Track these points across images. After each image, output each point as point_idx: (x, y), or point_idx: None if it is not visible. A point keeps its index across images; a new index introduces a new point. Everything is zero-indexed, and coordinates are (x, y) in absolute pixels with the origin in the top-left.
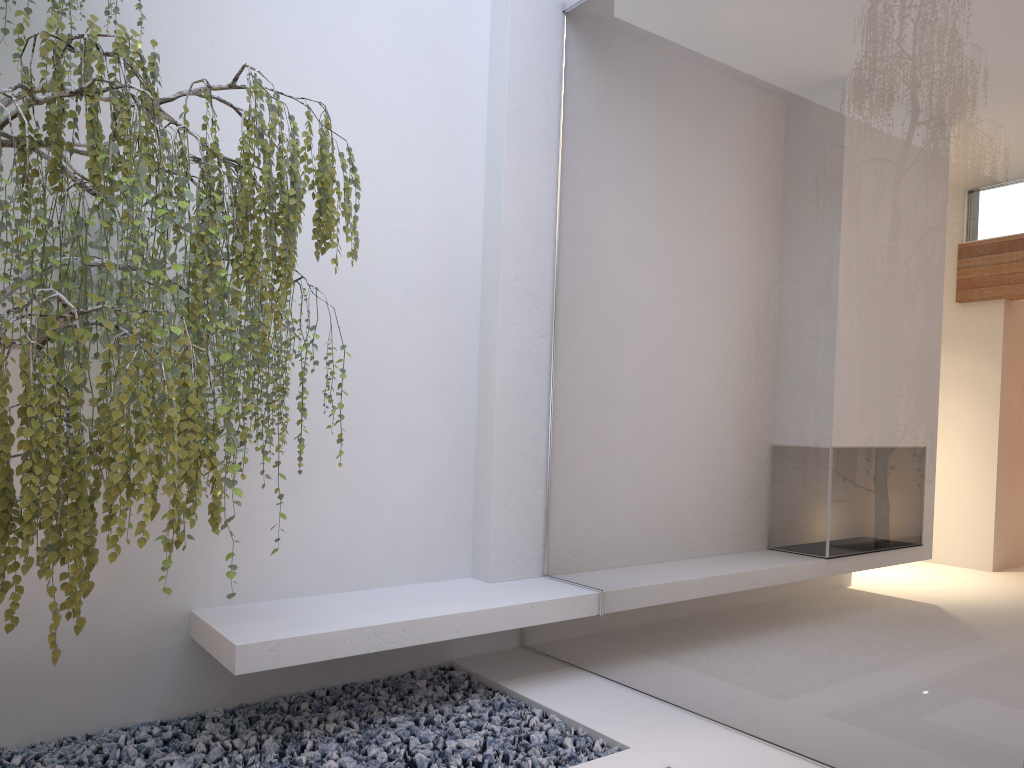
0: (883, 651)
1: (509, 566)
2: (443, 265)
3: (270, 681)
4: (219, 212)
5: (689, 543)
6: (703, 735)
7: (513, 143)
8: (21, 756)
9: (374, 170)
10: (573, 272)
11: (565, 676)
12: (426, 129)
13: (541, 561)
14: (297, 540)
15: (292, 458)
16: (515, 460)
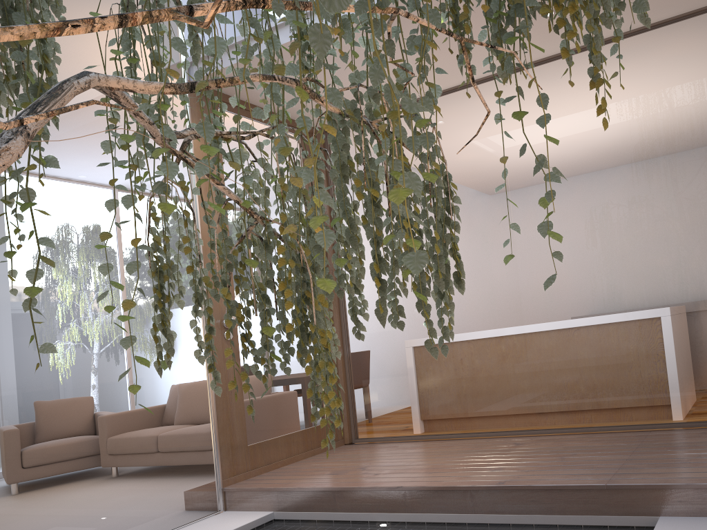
0: (129, 458)
1: None
2: None
3: None
4: None
5: None
6: None
7: None
8: None
9: None
10: None
11: None
12: None
13: None
14: None
15: None
16: None
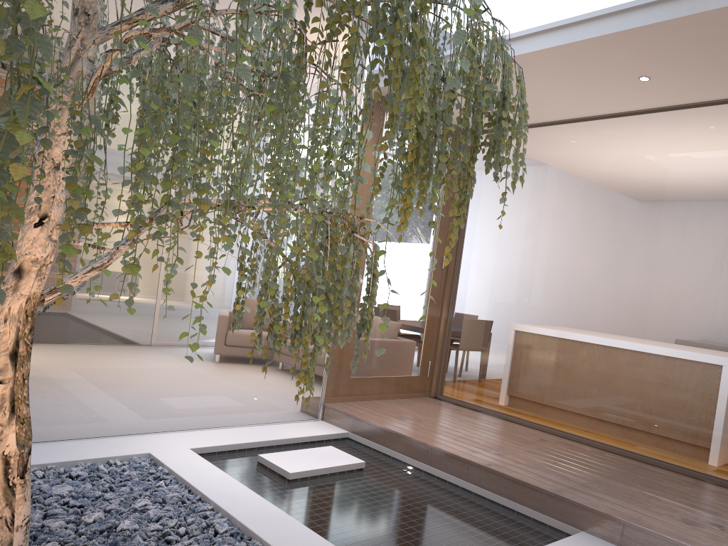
0: (264, 365)
1: None
2: None
3: None
4: None
5: (107, 326)
6: (149, 439)
7: None
8: None
9: None
10: None
11: None
12: None
13: None
14: None
15: None
16: None
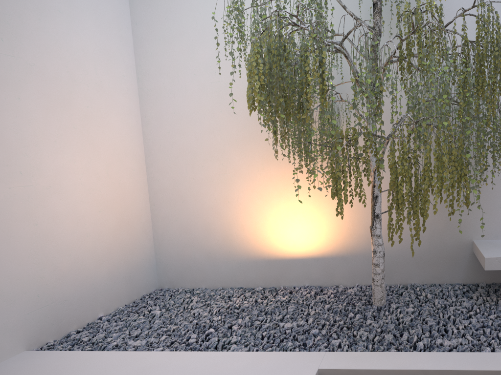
0: None
1: None
2: None
3: None
4: (468, 67)
5: None
6: None
7: None
8: (419, 288)
9: None
10: None
11: None
12: None
13: None
14: None
15: None
16: None
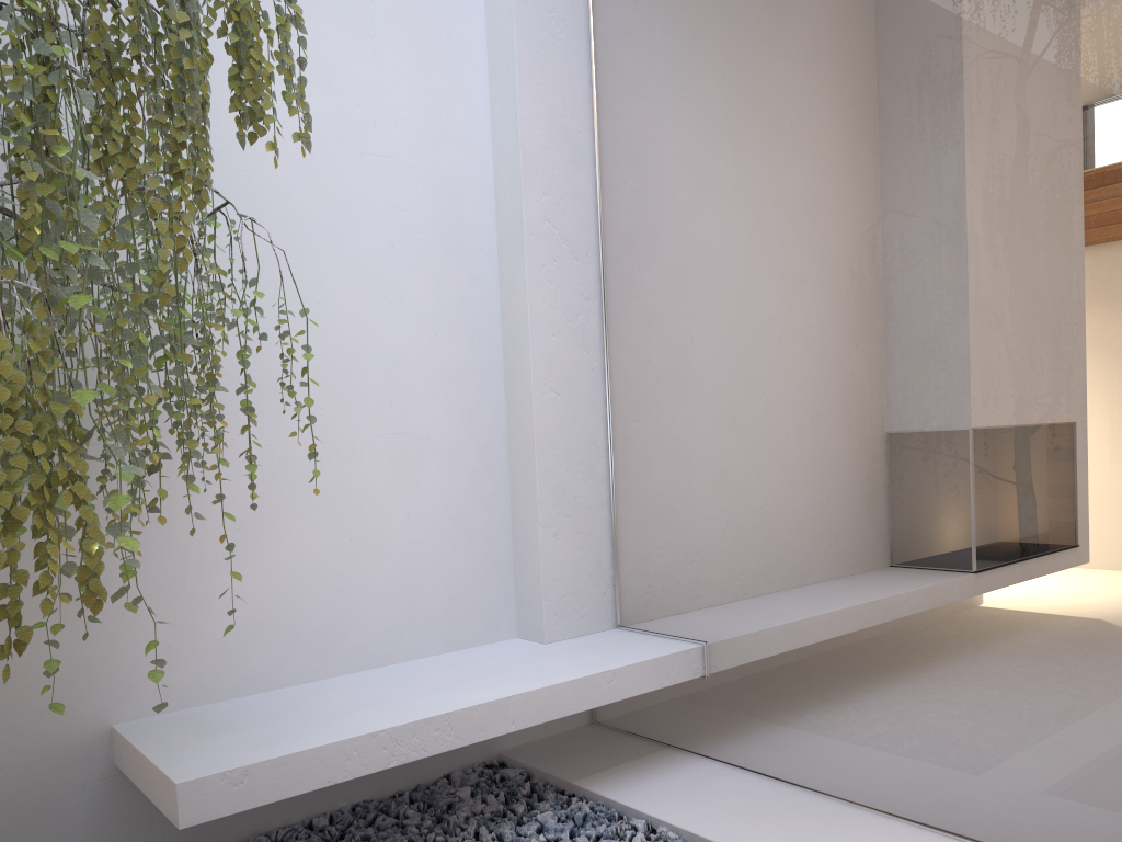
0: None
1: (570, 618)
2: (441, 204)
3: (245, 813)
4: (58, 65)
5: (839, 568)
6: None
7: (526, 24)
8: None
9: (328, 65)
10: (626, 204)
11: (664, 764)
12: (399, 6)
13: (612, 608)
14: (265, 608)
15: (245, 490)
16: (566, 472)
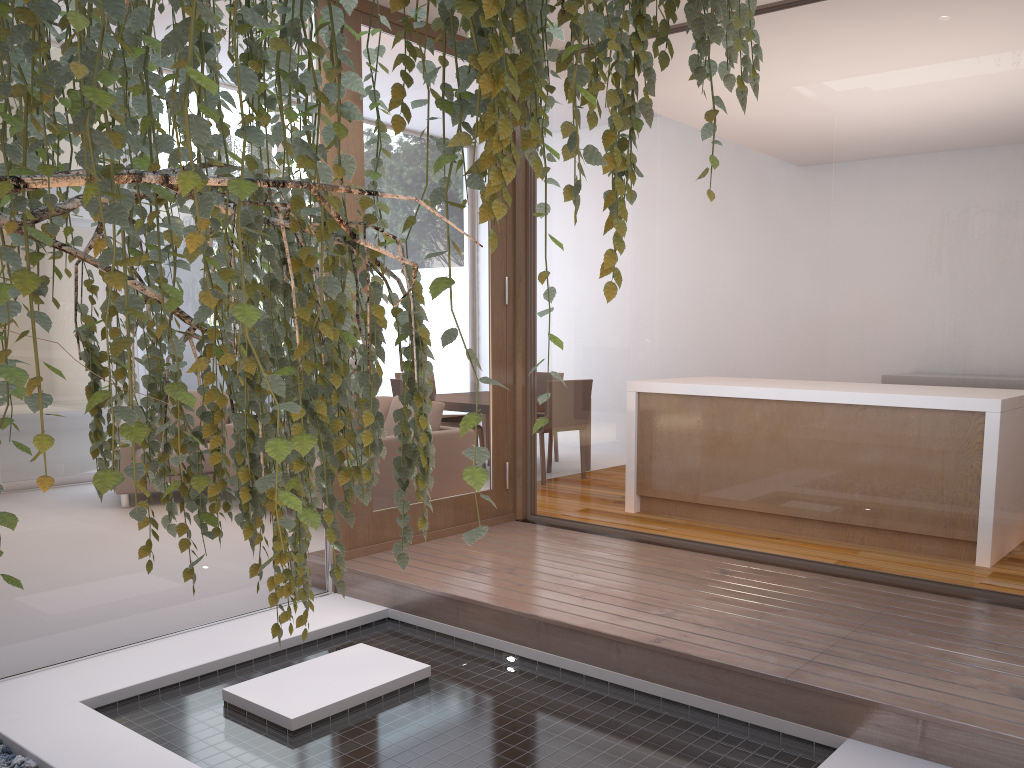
0: None
1: None
2: None
3: None
4: None
5: None
6: None
7: None
8: None
9: None
10: None
11: None
12: None
13: None
14: None
15: None
16: None
